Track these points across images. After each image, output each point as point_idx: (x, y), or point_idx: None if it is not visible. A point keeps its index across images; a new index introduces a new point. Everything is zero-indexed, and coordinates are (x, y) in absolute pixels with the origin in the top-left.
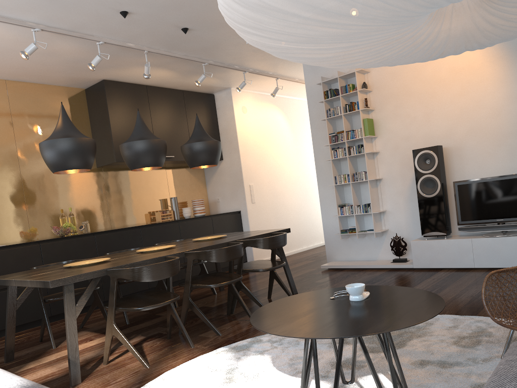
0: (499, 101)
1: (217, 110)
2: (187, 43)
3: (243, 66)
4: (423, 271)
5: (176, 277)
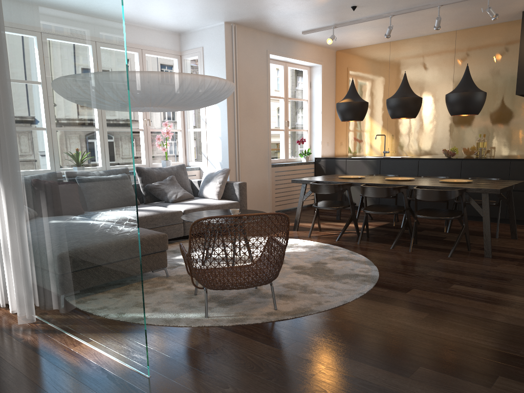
0: None
1: None
2: None
3: None
4: None
5: None
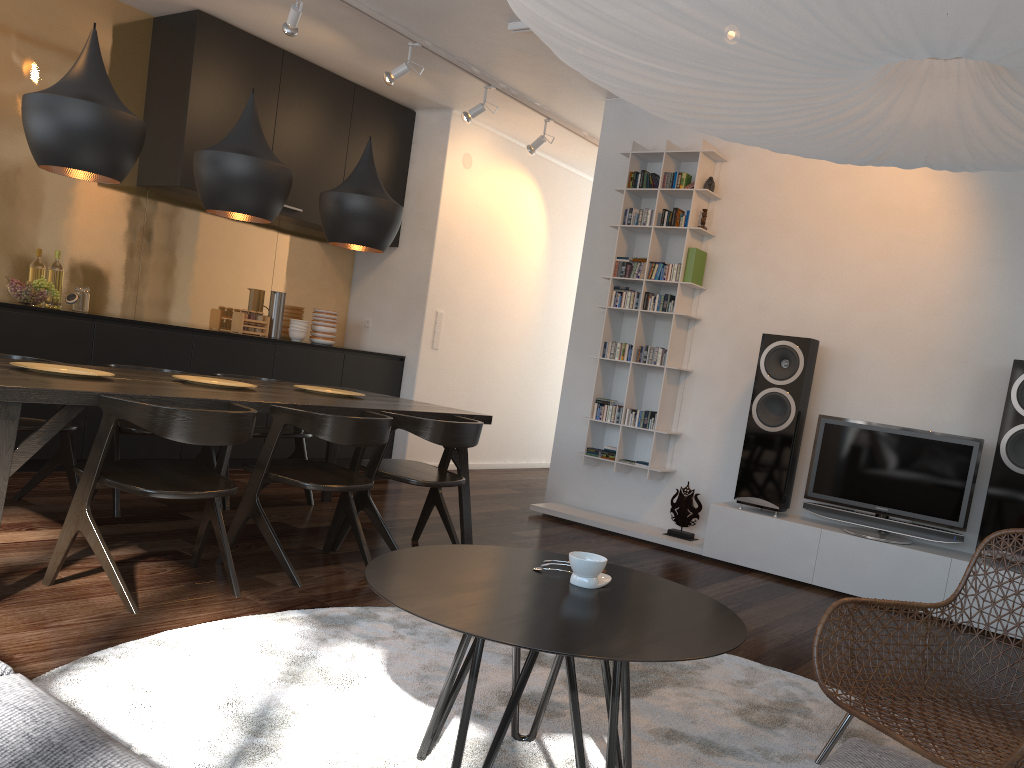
0: (944, 288)
1: (413, 145)
2: None
3: (489, 73)
4: (718, 566)
5: (242, 452)
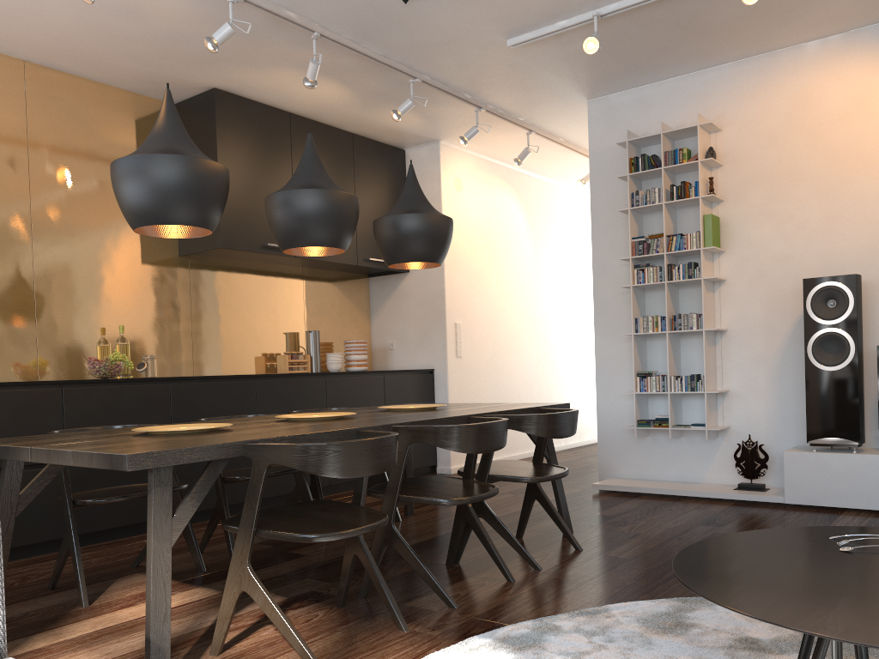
0: None
1: None
2: (397, 29)
3: (480, 97)
4: (808, 511)
5: None
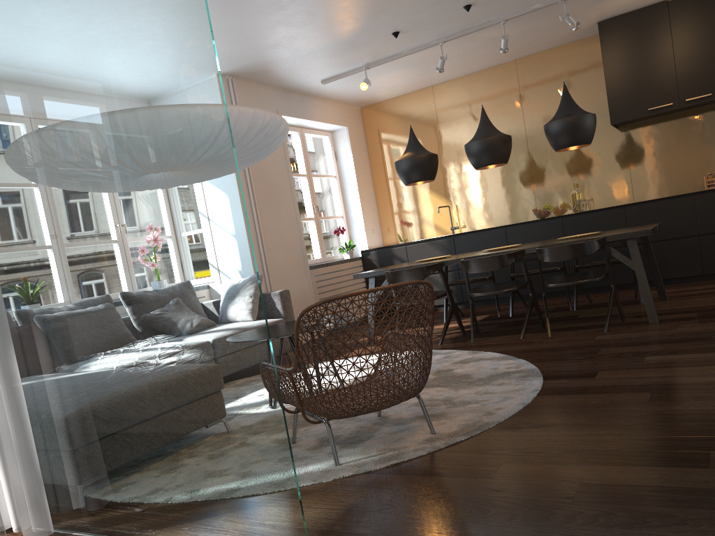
0: None
1: None
2: None
3: None
4: None
5: (683, 272)
